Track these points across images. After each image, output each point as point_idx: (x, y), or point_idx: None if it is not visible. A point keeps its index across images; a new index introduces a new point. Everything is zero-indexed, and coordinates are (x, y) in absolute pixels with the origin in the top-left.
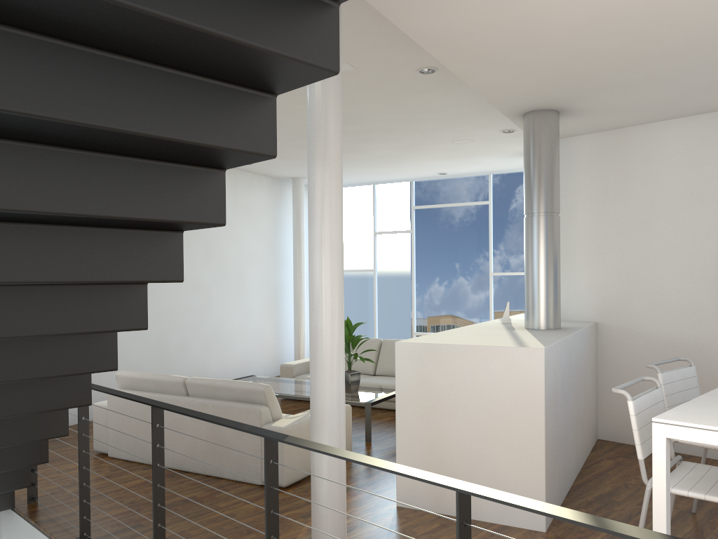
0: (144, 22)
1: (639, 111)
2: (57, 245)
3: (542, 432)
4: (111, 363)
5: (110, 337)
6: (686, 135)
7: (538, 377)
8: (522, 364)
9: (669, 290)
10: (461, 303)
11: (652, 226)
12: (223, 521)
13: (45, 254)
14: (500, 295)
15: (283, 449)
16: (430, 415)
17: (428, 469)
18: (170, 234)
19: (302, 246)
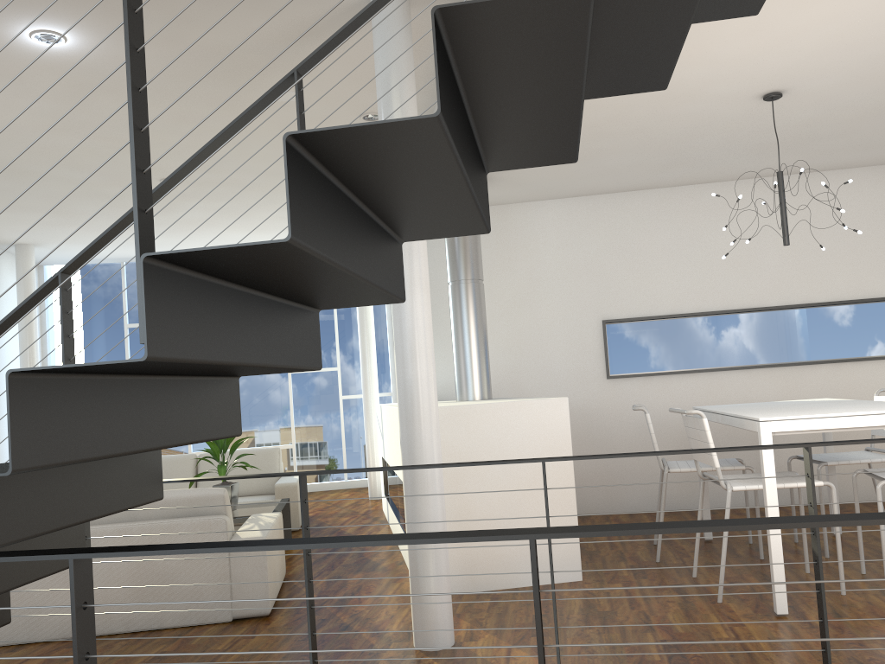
0: (678, 3)
1: (534, 188)
2: (369, 237)
3: (572, 481)
4: (238, 426)
5: (235, 390)
6: (560, 215)
7: (564, 427)
8: (548, 416)
9: (557, 359)
10: (254, 409)
11: (536, 299)
12: (254, 657)
13: (366, 245)
14: (302, 396)
15: (266, 564)
16: (456, 485)
17: (457, 545)
18: (398, 244)
19: (36, 341)
